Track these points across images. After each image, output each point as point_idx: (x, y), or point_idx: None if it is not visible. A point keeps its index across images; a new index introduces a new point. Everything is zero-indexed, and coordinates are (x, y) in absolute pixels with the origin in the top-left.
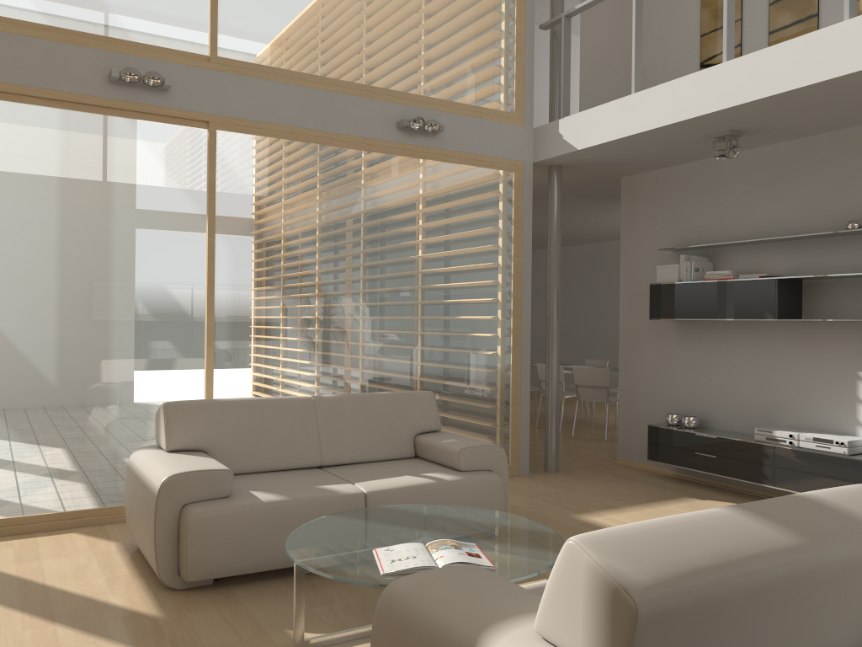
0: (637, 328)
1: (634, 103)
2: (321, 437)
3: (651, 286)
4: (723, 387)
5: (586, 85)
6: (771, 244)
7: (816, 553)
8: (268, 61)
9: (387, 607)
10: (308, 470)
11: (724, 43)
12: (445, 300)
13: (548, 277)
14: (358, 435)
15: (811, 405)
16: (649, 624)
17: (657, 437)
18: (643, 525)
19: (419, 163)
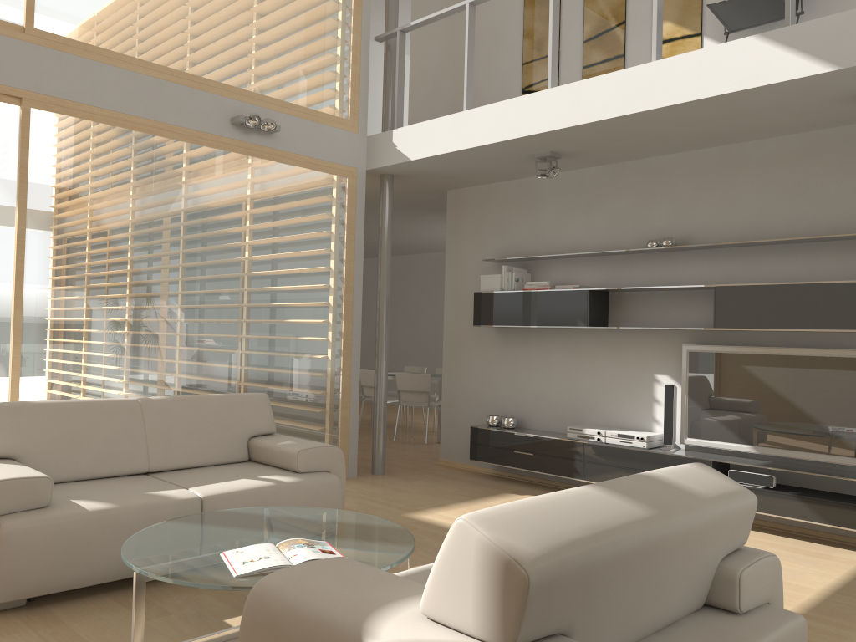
0: (460, 335)
1: (466, 119)
2: (149, 441)
3: (475, 294)
4: (539, 390)
5: (415, 100)
6: (582, 259)
7: (665, 523)
8: (93, 40)
9: (258, 604)
10: (134, 477)
11: (549, 71)
12: (277, 302)
13: (378, 283)
14: (189, 438)
15: (615, 405)
16: (538, 593)
17: (479, 438)
18: (522, 503)
19: (254, 162)
